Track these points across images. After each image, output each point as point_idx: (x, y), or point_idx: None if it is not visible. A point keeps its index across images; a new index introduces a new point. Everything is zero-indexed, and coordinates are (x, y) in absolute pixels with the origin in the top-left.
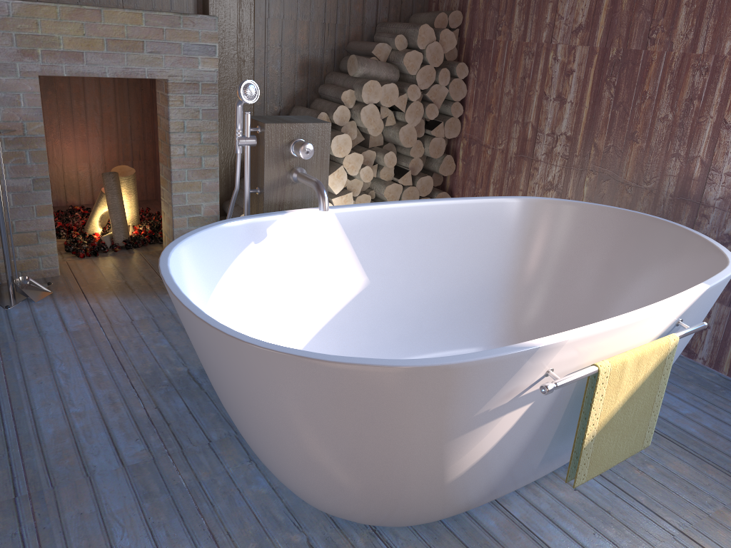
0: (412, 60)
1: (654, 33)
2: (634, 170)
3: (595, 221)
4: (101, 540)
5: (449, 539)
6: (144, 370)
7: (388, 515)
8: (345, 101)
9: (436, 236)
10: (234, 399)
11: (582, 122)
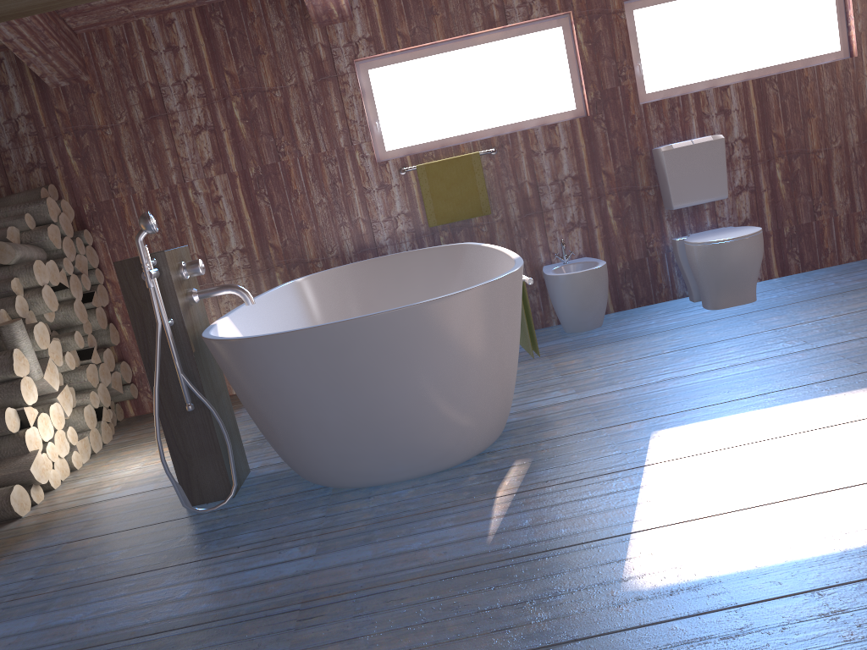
0: (54, 234)
1: (281, 148)
2: (316, 248)
3: (340, 279)
4: (403, 556)
5: (516, 431)
6: (158, 560)
7: (503, 418)
8: (16, 291)
9: (274, 325)
10: (421, 375)
11: (250, 232)
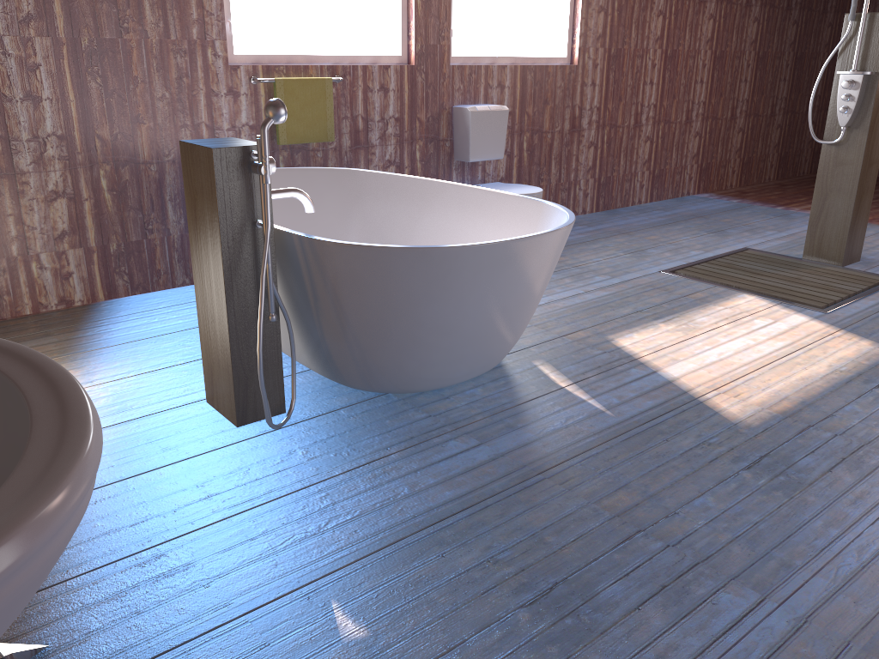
0: None
1: (125, 23)
2: (151, 148)
3: None
4: (563, 432)
5: None
6: (310, 472)
7: None
8: None
9: None
10: (534, 288)
11: (74, 117)
